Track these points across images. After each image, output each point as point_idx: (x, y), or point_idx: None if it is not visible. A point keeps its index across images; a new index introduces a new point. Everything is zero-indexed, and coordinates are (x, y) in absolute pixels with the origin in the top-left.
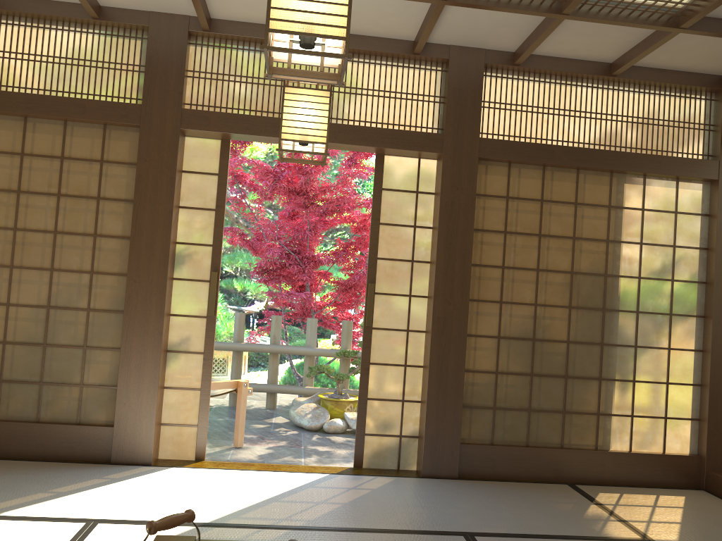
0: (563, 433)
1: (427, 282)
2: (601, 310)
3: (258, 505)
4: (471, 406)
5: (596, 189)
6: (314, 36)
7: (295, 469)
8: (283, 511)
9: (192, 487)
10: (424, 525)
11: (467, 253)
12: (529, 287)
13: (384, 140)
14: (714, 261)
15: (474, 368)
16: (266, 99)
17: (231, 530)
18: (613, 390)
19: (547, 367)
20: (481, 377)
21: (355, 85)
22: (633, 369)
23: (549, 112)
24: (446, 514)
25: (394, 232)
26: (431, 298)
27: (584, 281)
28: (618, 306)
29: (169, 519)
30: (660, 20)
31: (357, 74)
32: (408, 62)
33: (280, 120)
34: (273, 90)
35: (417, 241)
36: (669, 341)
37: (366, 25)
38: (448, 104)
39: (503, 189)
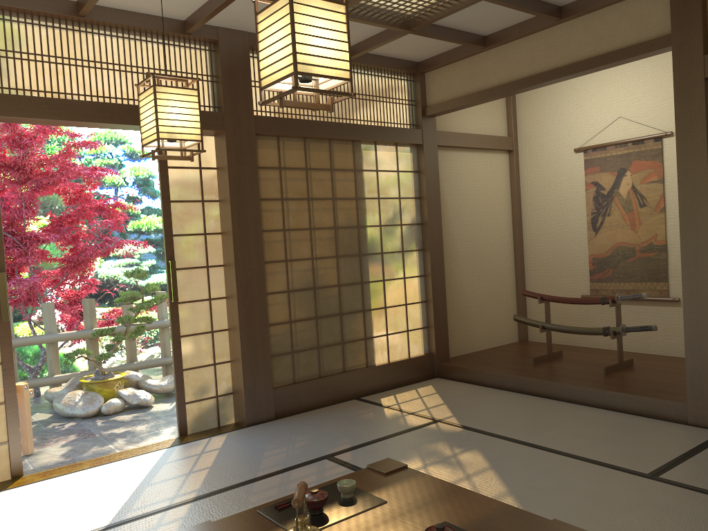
0: (344, 360)
1: (221, 251)
2: (358, 255)
3: (136, 494)
4: (274, 354)
5: (344, 156)
6: (329, 78)
7: (128, 454)
8: (165, 490)
9: (48, 502)
10: (290, 461)
11: (257, 222)
12: (306, 245)
13: None
14: (426, 207)
15: (273, 322)
16: (34, 77)
17: (138, 522)
18: (373, 318)
19: (327, 309)
20: (279, 329)
21: (130, 63)
22: (384, 298)
23: None
24: (297, 448)
25: (185, 208)
26: (231, 266)
27: (344, 233)
28: (369, 250)
29: (302, 492)
30: (398, 23)
31: (130, 51)
32: (178, 41)
33: (58, 100)
34: (40, 67)
35: (206, 215)
36: (404, 272)
37: (142, 3)
38: (223, 84)
39: (275, 161)
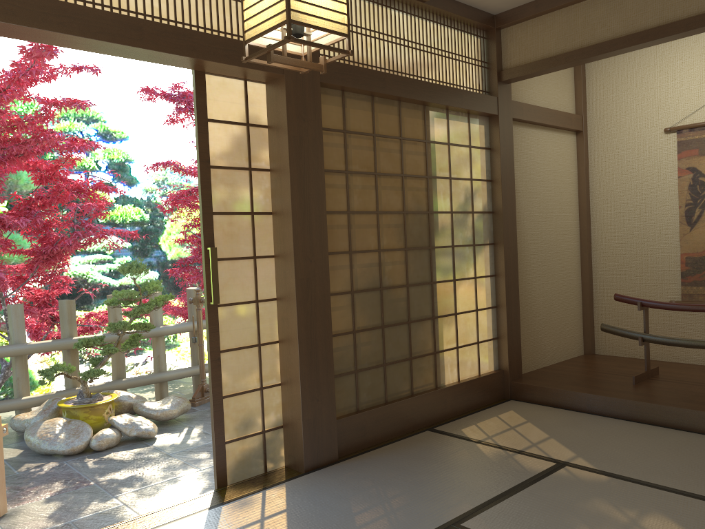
0: (412, 380)
1: (271, 238)
2: (429, 248)
3: None
4: (335, 375)
5: (414, 122)
6: None
7: (153, 521)
8: None
9: None
10: None
11: (321, 199)
12: (372, 232)
13: (217, 52)
14: (501, 192)
15: (334, 332)
16: None
17: None
18: (443, 326)
19: (394, 315)
20: (341, 341)
21: None
22: (454, 302)
23: (371, 35)
24: (398, 509)
25: (228, 177)
26: (288, 257)
27: (414, 220)
28: (440, 242)
29: None
30: None
31: None
32: None
33: (67, 5)
34: None
35: (254, 188)
36: (475, 271)
37: None
38: None
39: (340, 122)
